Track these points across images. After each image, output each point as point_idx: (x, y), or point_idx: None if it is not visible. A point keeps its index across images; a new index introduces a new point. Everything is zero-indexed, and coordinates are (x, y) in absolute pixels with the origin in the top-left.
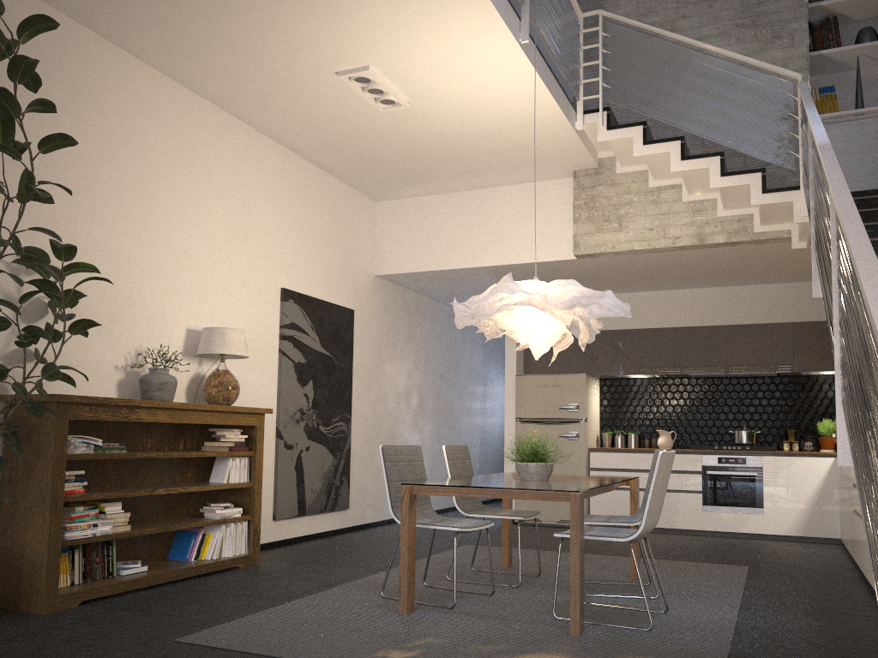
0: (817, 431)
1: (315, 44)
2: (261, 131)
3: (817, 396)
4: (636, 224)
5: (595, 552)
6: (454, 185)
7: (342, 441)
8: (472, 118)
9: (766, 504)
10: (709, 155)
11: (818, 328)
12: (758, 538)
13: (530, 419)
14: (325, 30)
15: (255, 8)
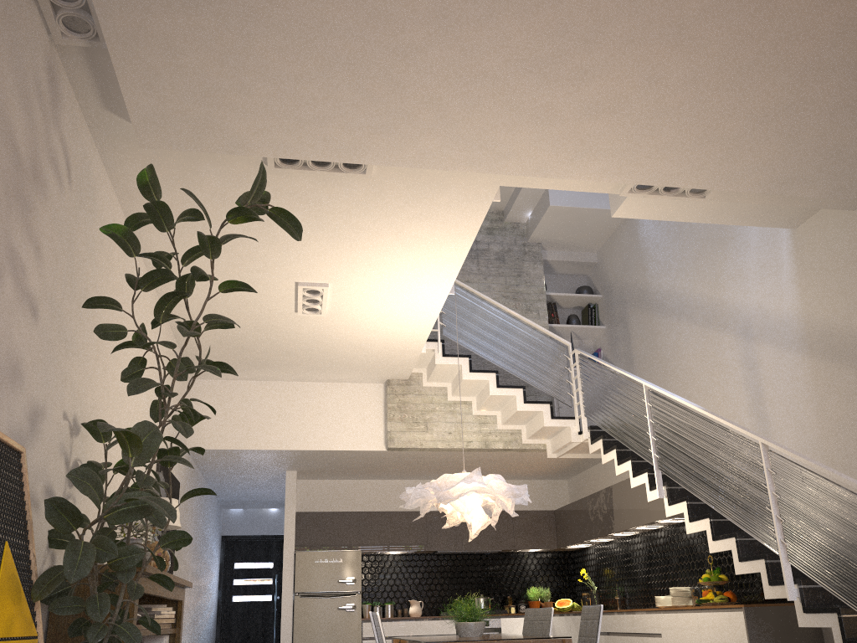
0: (525, 596)
1: (307, 261)
2: None
3: (524, 568)
4: (439, 427)
5: None
6: (282, 375)
7: None
8: (358, 332)
9: None
10: (516, 387)
11: (528, 515)
12: None
13: (307, 593)
14: (327, 255)
15: None
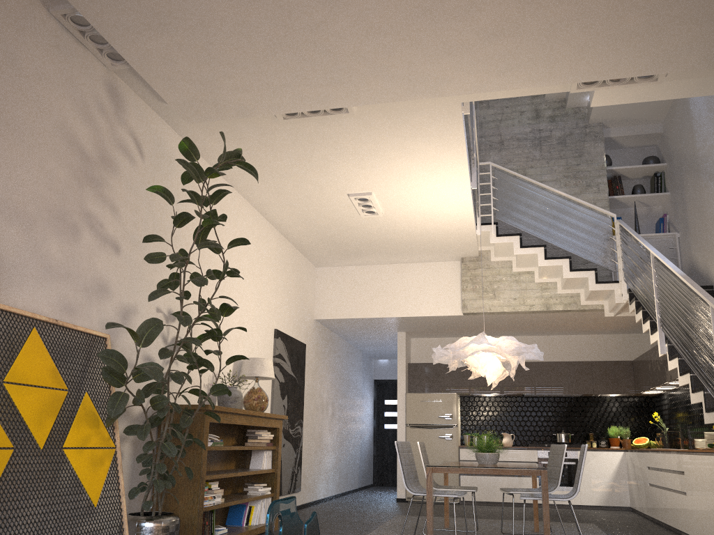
0: (607, 434)
1: (346, 178)
2: (270, 221)
3: (606, 410)
4: (505, 294)
5: (487, 517)
6: (378, 260)
7: (299, 440)
8: (416, 224)
9: (581, 484)
10: (562, 257)
11: (607, 365)
12: (576, 508)
13: (416, 424)
14: (358, 172)
15: (323, 158)
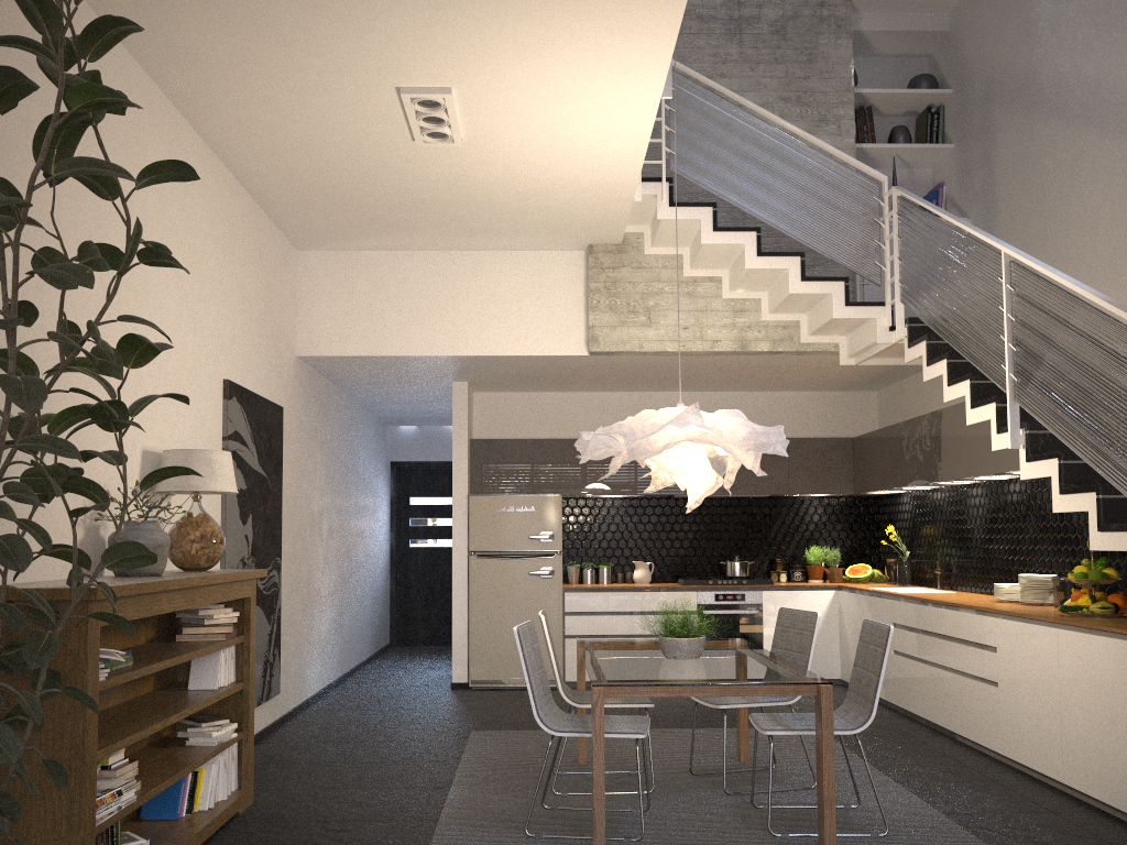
0: (803, 559)
1: (403, 48)
2: (209, 141)
3: (803, 520)
4: (668, 319)
5: None
6: (427, 243)
7: (275, 598)
8: (524, 170)
9: (767, 645)
10: (789, 254)
11: (812, 446)
12: None
13: (487, 552)
14: (433, 34)
15: None
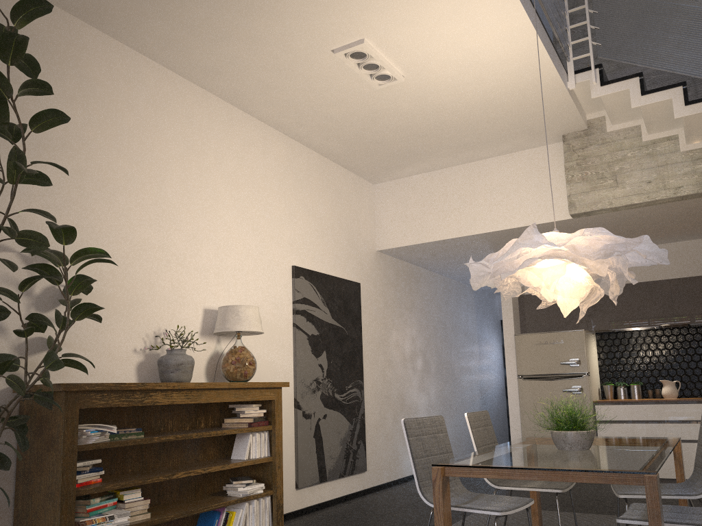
0: None
1: (311, 19)
2: (266, 122)
3: None
4: (633, 178)
5: (623, 512)
6: (446, 161)
7: (356, 407)
8: (464, 87)
9: None
10: None
11: None
12: None
13: (531, 375)
14: (319, 2)
15: None
